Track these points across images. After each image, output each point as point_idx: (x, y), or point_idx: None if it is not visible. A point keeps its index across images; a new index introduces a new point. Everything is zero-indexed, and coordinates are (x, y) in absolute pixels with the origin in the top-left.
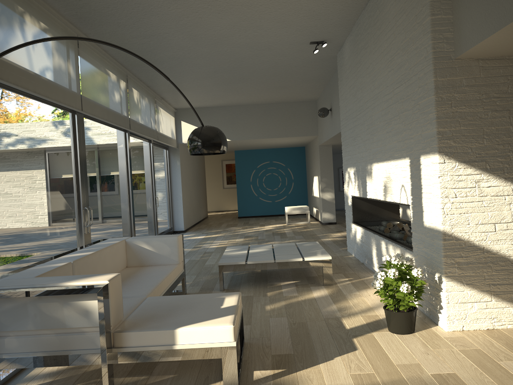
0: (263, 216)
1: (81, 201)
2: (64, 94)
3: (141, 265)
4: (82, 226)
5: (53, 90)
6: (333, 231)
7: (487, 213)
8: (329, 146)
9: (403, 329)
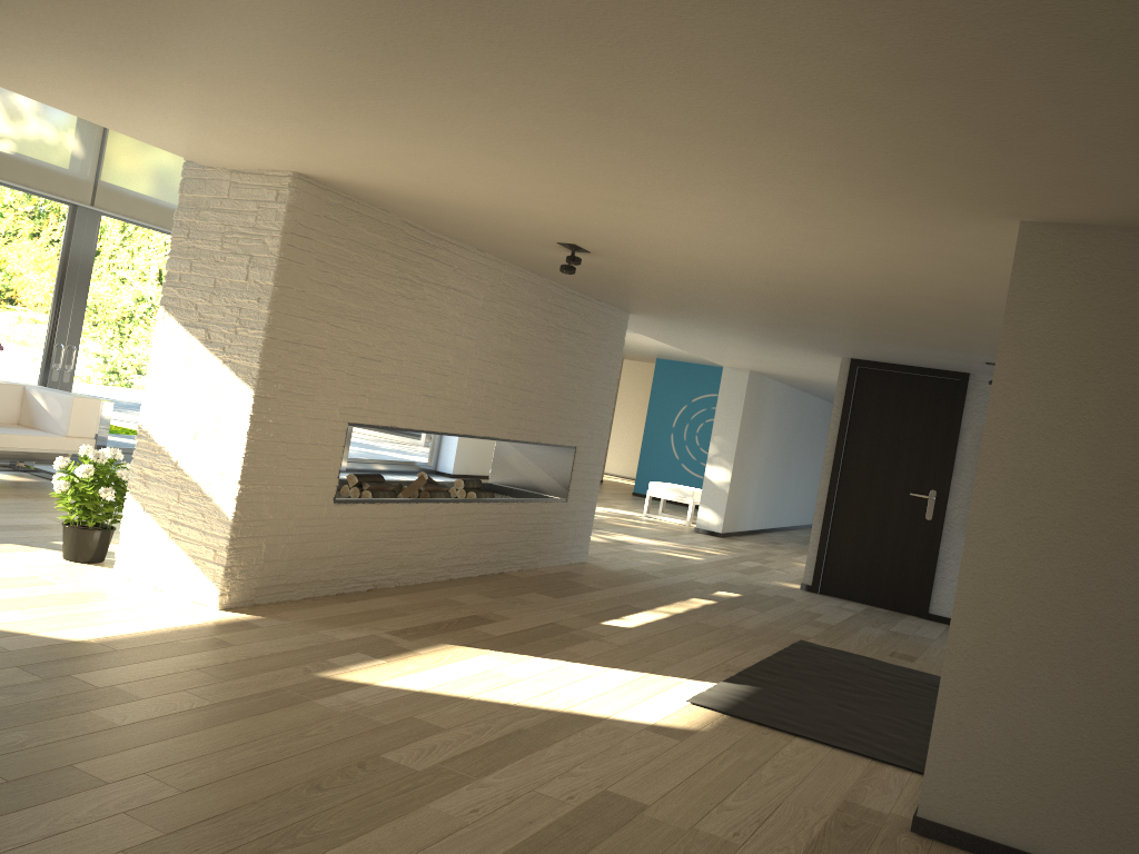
0: (680, 503)
1: (56, 332)
2: (43, 176)
3: (31, 426)
4: (49, 369)
5: (12, 168)
6: (649, 537)
7: (193, 410)
8: (743, 372)
9: (65, 551)
